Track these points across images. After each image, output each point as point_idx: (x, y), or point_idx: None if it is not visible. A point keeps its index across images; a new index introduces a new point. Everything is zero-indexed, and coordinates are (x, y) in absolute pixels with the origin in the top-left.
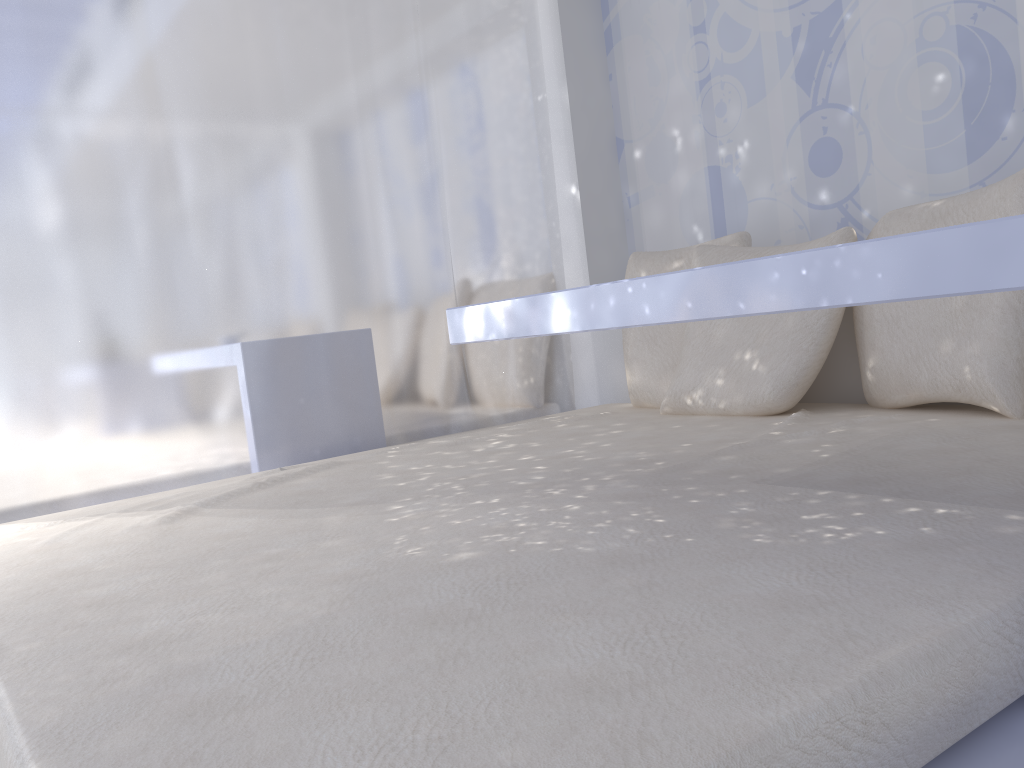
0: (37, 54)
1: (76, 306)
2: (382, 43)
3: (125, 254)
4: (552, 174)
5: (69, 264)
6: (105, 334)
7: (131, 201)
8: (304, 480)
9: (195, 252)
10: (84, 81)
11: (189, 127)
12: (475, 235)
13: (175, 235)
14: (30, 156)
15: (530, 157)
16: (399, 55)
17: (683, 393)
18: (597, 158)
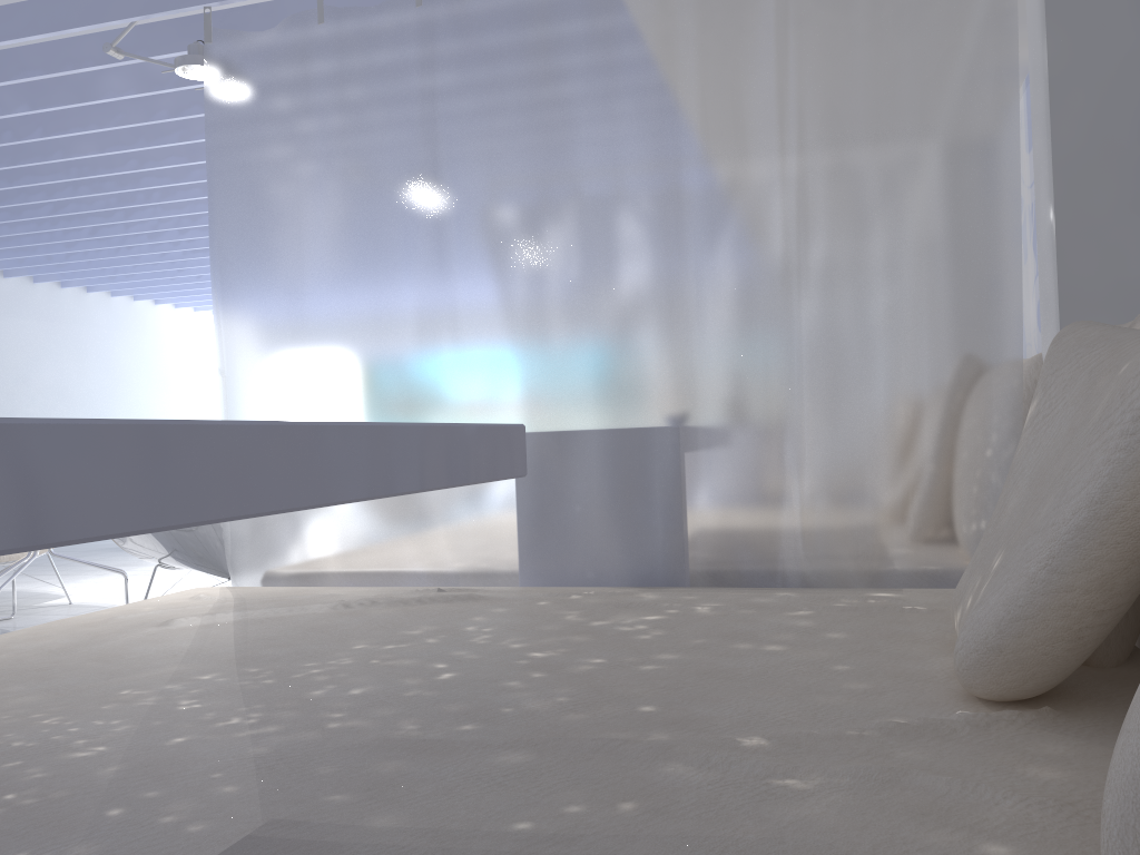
0: (342, 140)
1: (343, 386)
2: (724, 42)
3: (396, 334)
4: (1015, 191)
5: (342, 345)
6: (365, 416)
7: (406, 278)
8: (384, 611)
9: (467, 330)
10: (380, 159)
11: (464, 193)
12: (849, 298)
13: (447, 312)
14: (326, 240)
15: (973, 168)
16: (750, 53)
17: (954, 607)
18: (1106, 154)
